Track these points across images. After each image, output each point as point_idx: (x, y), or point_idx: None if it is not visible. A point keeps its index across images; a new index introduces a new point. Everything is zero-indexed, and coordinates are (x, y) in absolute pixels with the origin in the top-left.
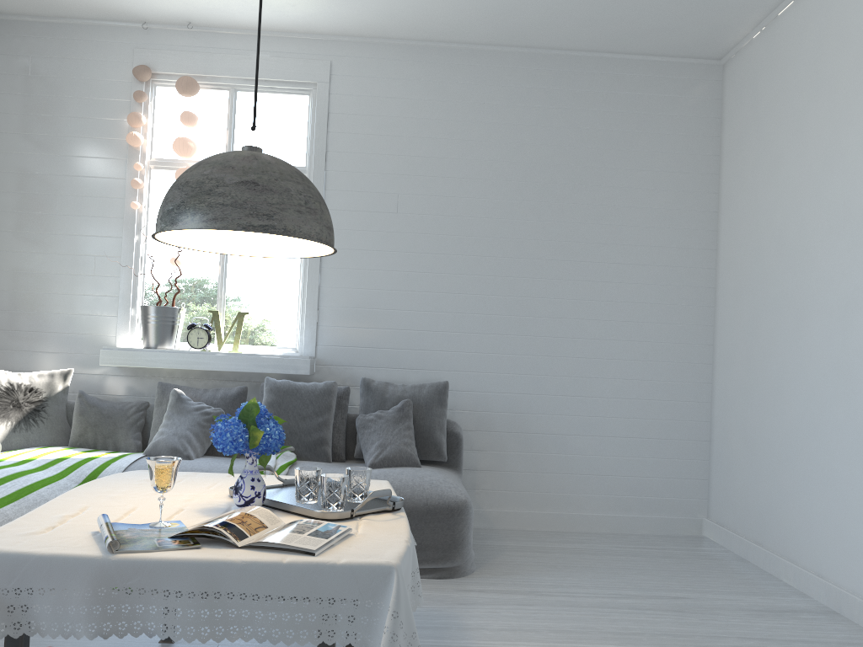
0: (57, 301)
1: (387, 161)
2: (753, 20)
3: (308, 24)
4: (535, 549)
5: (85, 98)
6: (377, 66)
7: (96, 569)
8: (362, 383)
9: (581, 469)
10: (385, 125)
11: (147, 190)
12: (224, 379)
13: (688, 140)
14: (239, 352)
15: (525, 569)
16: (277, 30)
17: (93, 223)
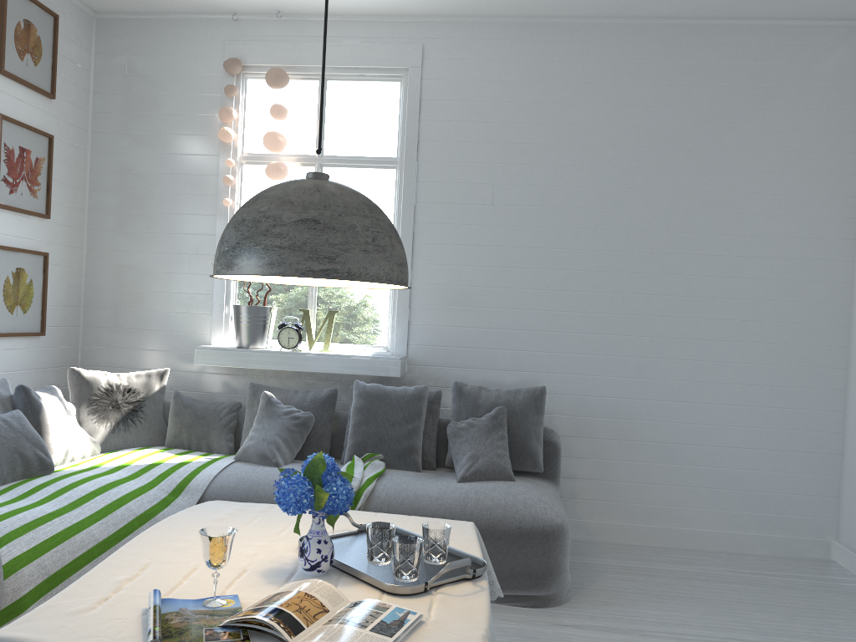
0: (155, 299)
1: (482, 149)
2: None
3: (398, 6)
4: (638, 571)
5: (178, 95)
6: (472, 46)
7: None
8: (454, 387)
9: (692, 481)
10: (480, 111)
11: (239, 186)
12: (315, 378)
13: (823, 114)
14: (330, 352)
15: (627, 597)
16: (367, 14)
17: (188, 221)
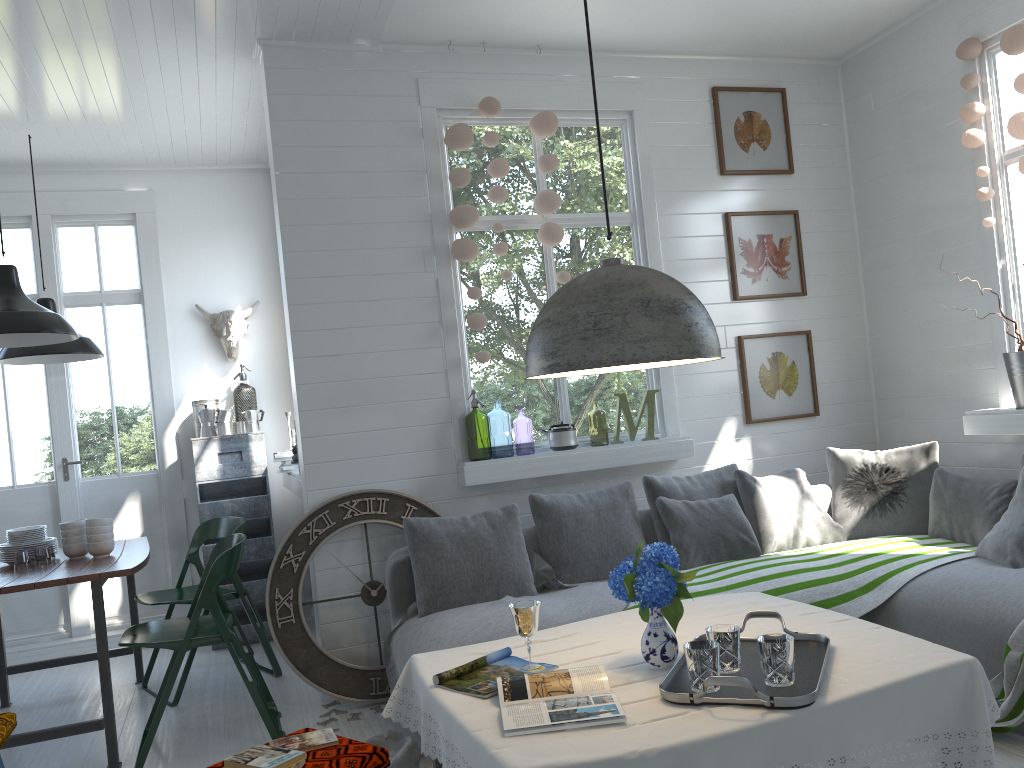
0: (934, 358)
1: None
2: None
3: None
4: None
5: (922, 111)
6: None
7: (424, 696)
8: None
9: None
10: None
11: (1006, 196)
12: None
13: None
14: None
15: None
16: None
17: (953, 258)
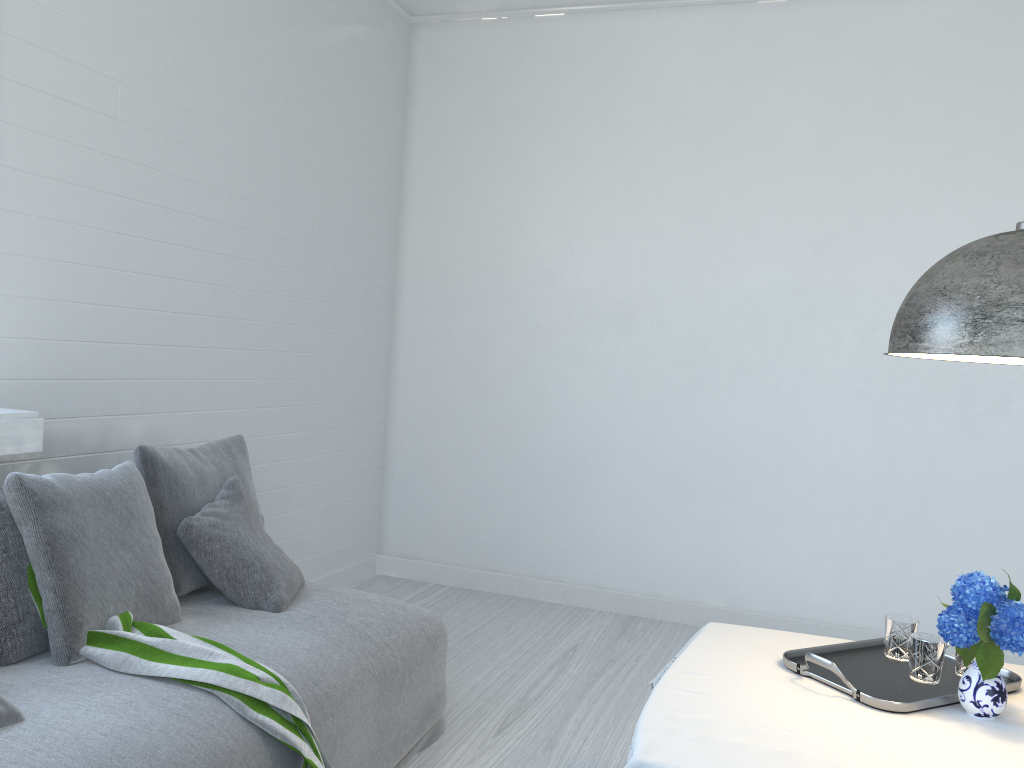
0: None
1: (104, 9)
2: (506, 6)
3: None
4: None
5: None
6: None
7: None
8: (150, 457)
9: (299, 528)
10: None
11: None
12: None
13: (387, 105)
14: None
15: None
16: None
17: None
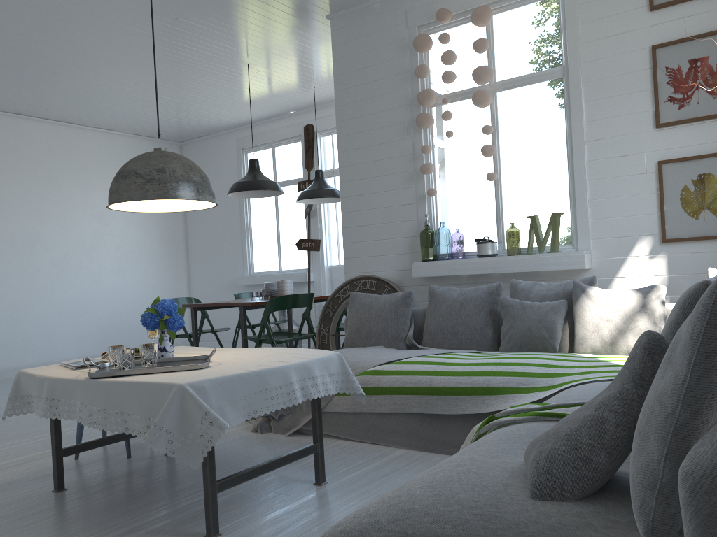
0: None
1: None
2: None
3: None
4: None
5: None
6: None
7: None
8: None
9: None
10: None
11: None
12: None
13: None
14: None
15: None
16: None
17: None
